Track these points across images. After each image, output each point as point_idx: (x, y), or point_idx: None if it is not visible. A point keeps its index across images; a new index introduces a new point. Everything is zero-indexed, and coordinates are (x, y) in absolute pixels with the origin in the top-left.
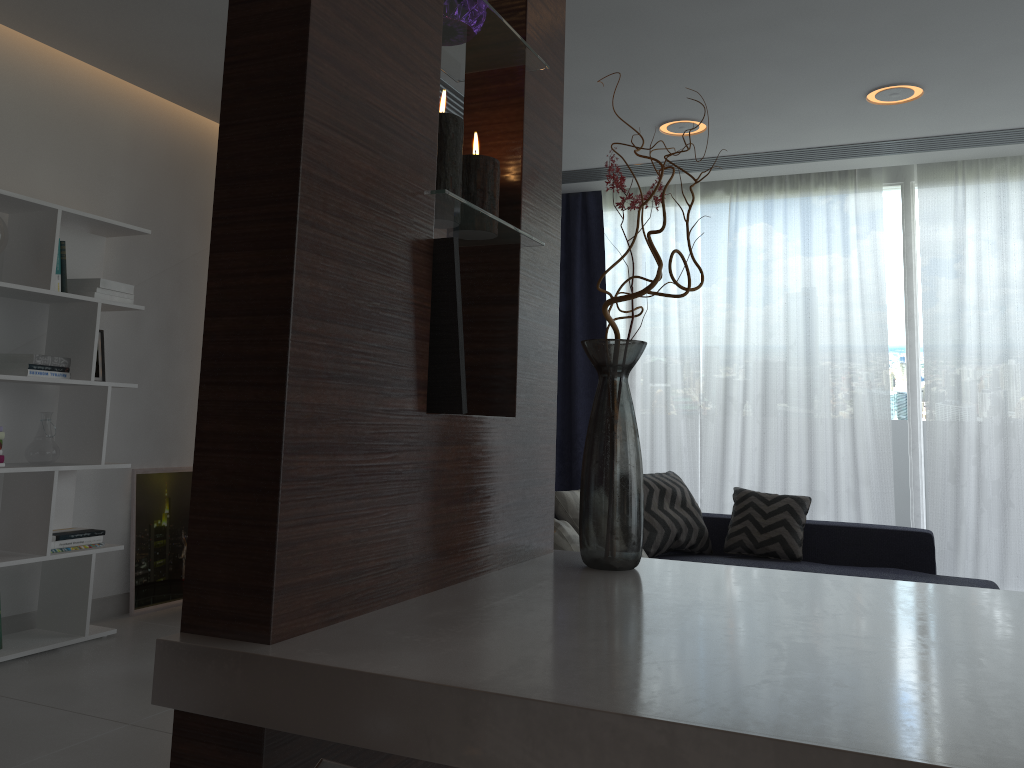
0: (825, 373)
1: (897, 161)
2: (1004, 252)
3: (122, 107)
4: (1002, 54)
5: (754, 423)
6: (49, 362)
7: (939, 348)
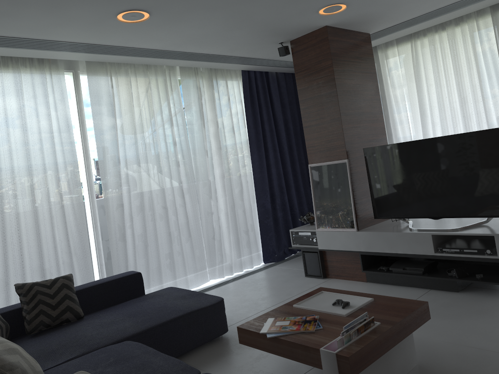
0: (41, 190)
1: (80, 57)
2: (133, 114)
3: None
4: (201, 8)
5: None
6: None
7: (107, 167)
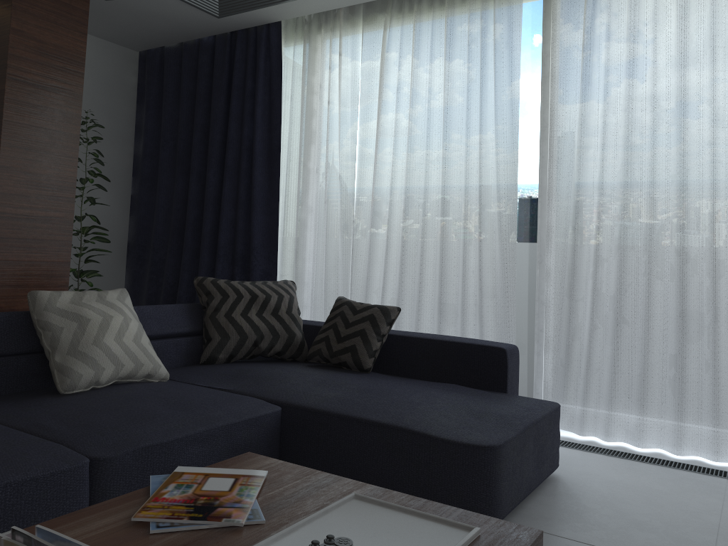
0: (462, 187)
1: None
2: (632, 49)
3: None
4: None
5: (399, 237)
6: None
7: (564, 157)
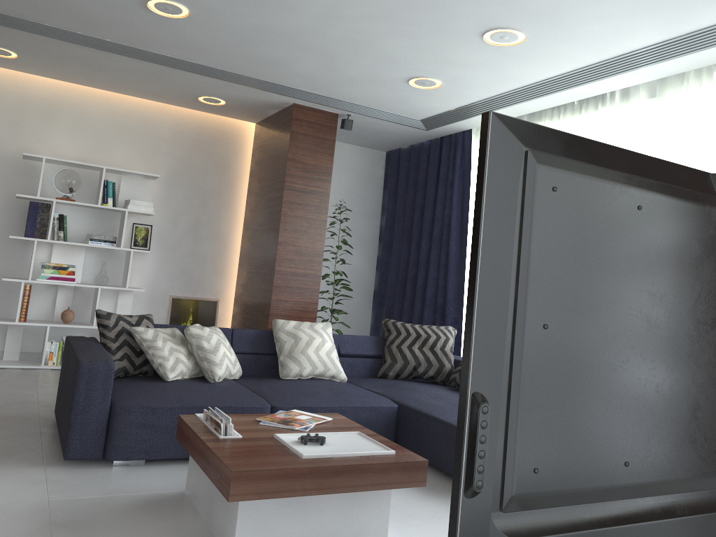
0: None
1: (629, 81)
2: (712, 151)
3: (167, 115)
4: None
5: None
6: (102, 238)
7: None
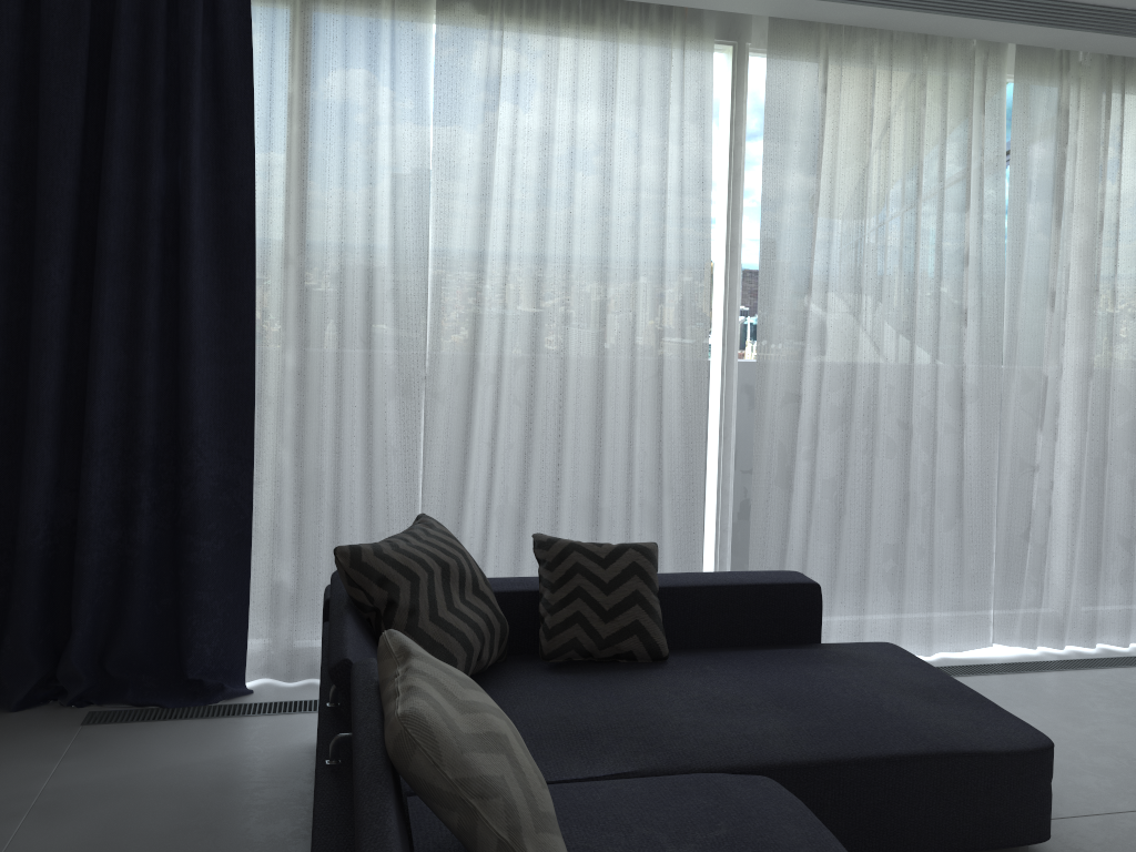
0: (619, 327)
1: (758, 7)
2: (867, 166)
3: None
4: None
5: (509, 405)
6: None
7: (777, 296)
